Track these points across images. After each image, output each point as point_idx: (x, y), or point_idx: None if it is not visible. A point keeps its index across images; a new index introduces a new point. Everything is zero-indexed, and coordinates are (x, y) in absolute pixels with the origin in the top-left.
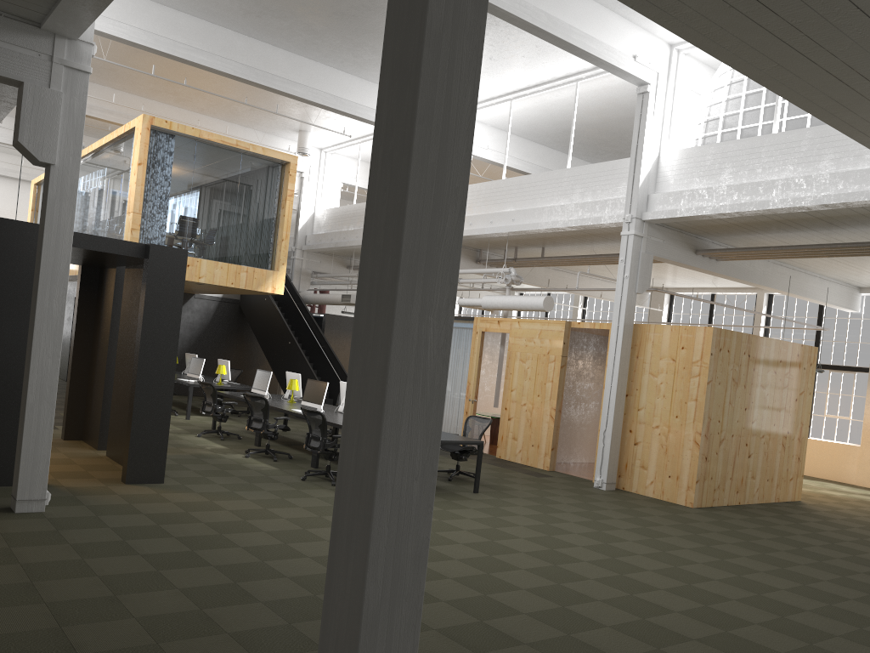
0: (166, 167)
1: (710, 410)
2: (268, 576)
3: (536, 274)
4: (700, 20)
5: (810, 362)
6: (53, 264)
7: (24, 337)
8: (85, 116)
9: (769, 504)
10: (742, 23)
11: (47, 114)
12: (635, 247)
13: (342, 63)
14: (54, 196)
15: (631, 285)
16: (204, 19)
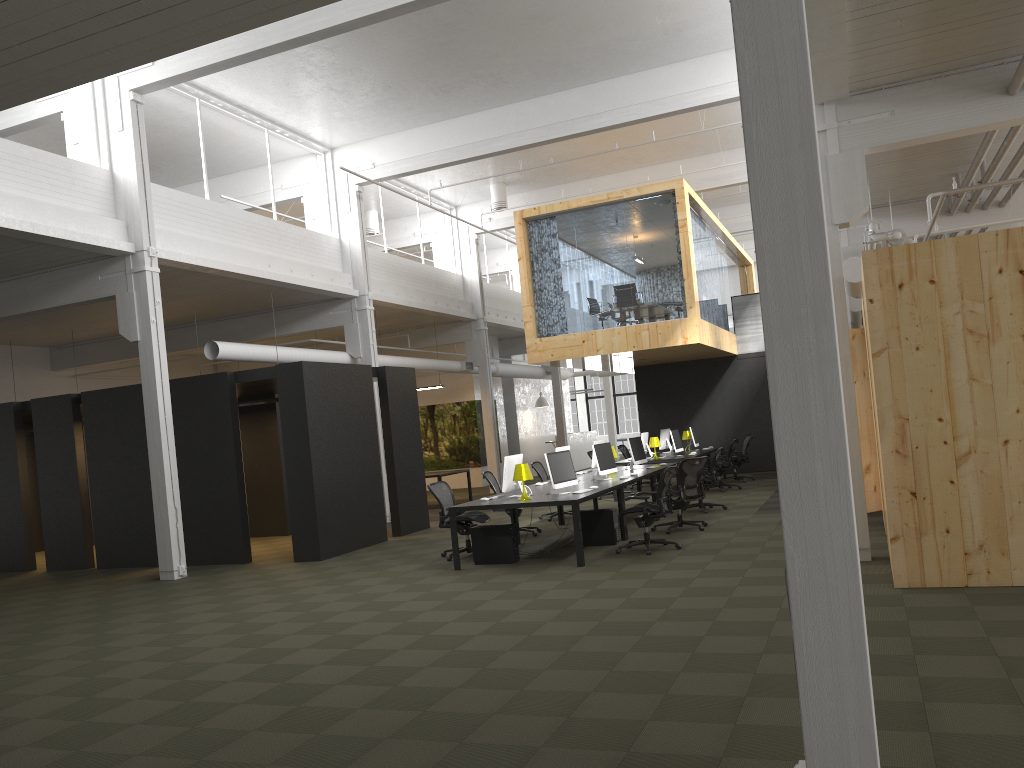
0: (549, 251)
1: (900, 402)
2: (98, 621)
3: None
4: (8, 88)
5: None
6: (150, 407)
7: (215, 456)
8: (148, 300)
9: None
10: (4, 72)
11: (129, 309)
12: None
13: (635, 64)
14: (143, 361)
15: None
16: (493, 108)
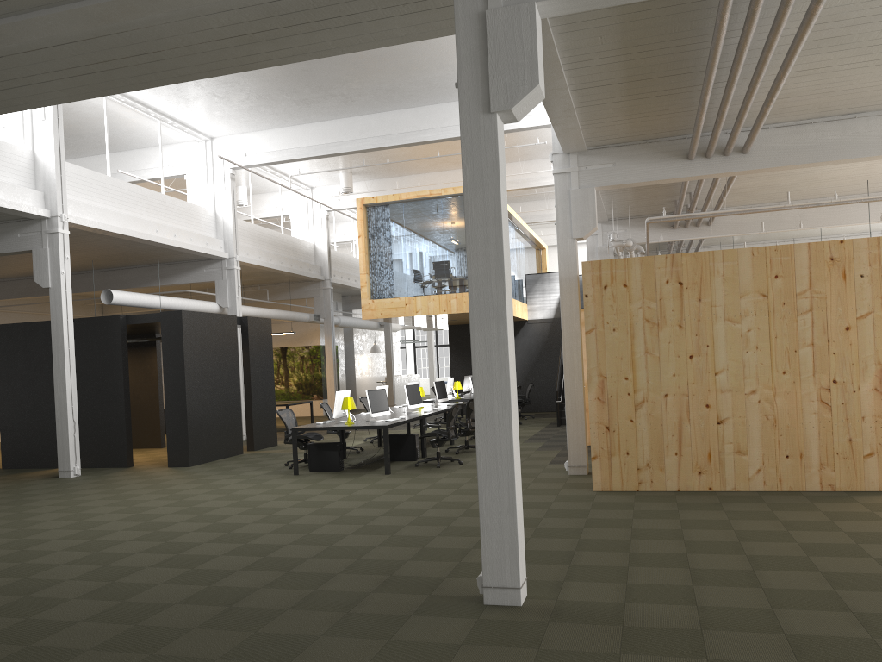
0: (383, 232)
1: (601, 365)
2: (15, 504)
3: (782, 216)
4: None
5: (880, 263)
6: (57, 340)
7: (107, 382)
8: (60, 256)
9: (787, 493)
10: None
11: (43, 262)
12: (560, 186)
13: (453, 95)
14: (53, 304)
15: (562, 232)
16: (343, 118)
